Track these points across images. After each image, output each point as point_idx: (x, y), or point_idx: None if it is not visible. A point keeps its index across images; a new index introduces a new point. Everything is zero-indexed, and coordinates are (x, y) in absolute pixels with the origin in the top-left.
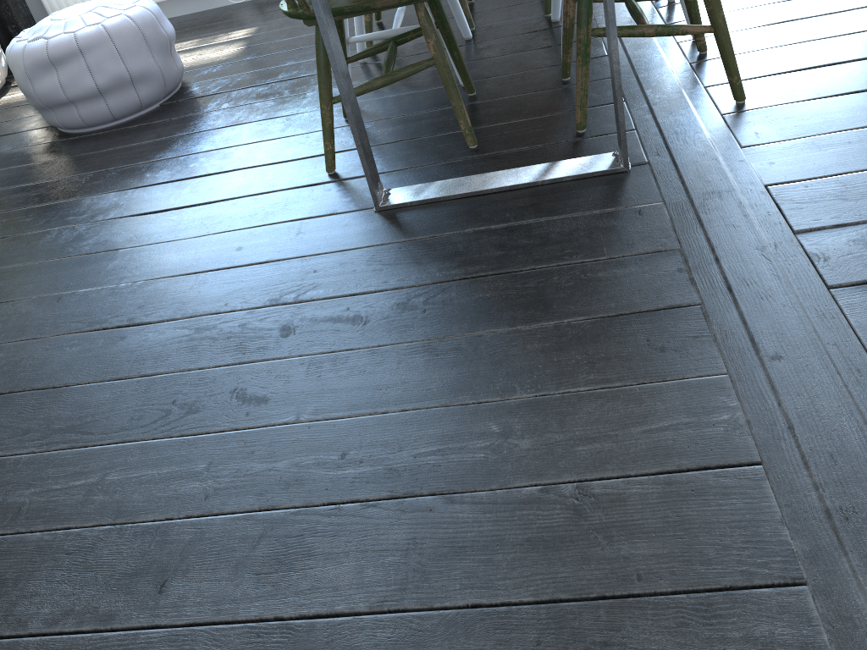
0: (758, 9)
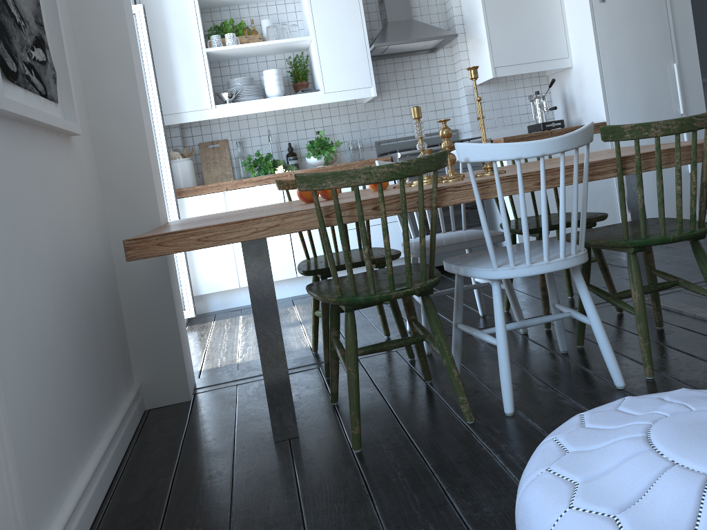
0: (443, 311)
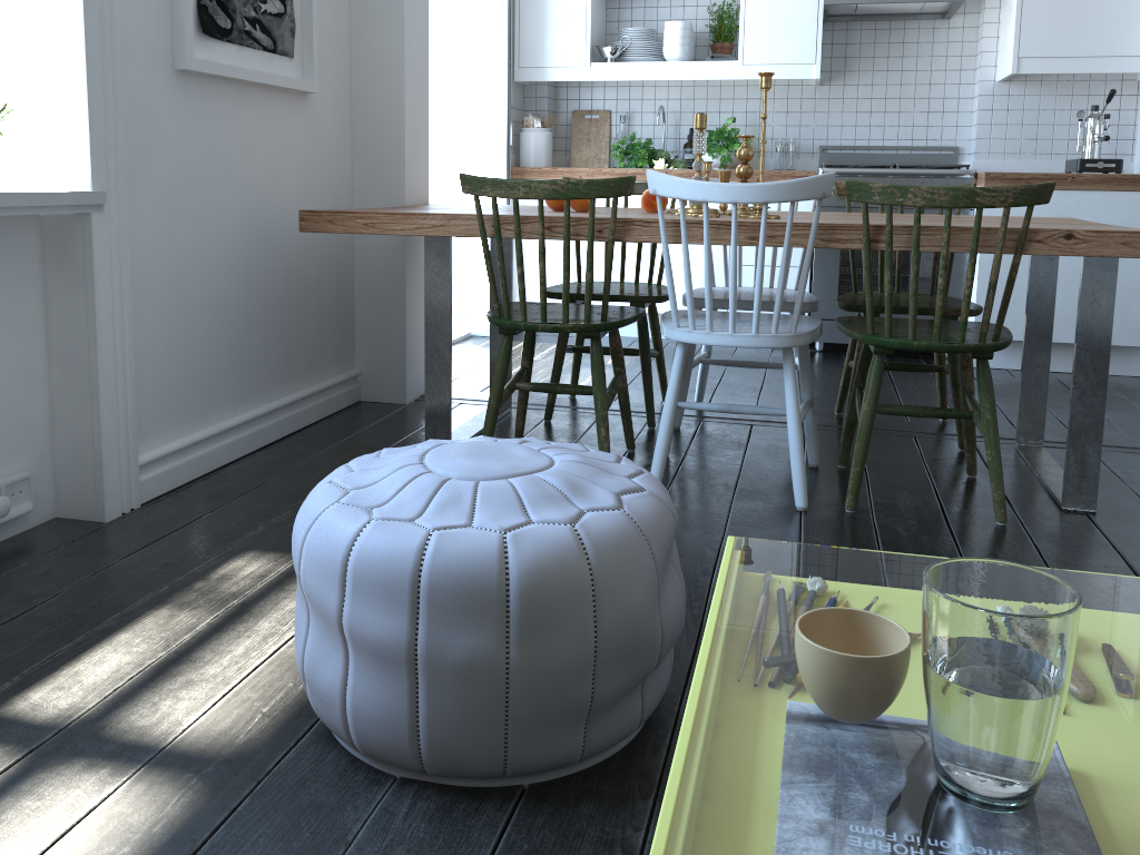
0: (767, 395)
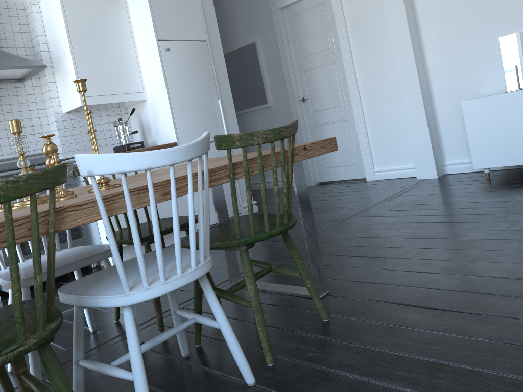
0: None
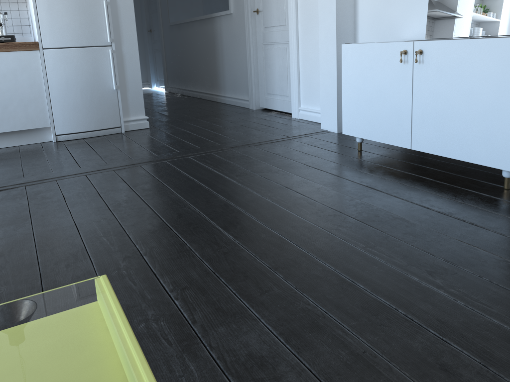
0: None
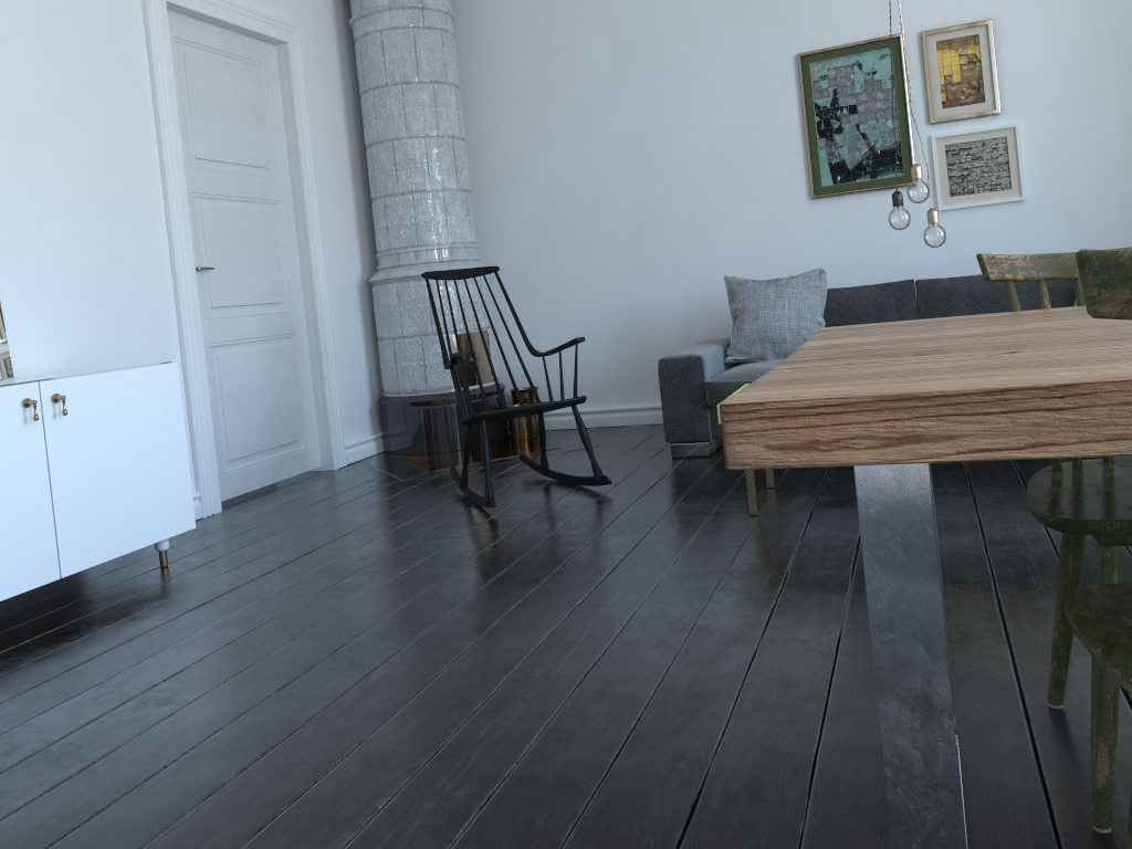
0: None
